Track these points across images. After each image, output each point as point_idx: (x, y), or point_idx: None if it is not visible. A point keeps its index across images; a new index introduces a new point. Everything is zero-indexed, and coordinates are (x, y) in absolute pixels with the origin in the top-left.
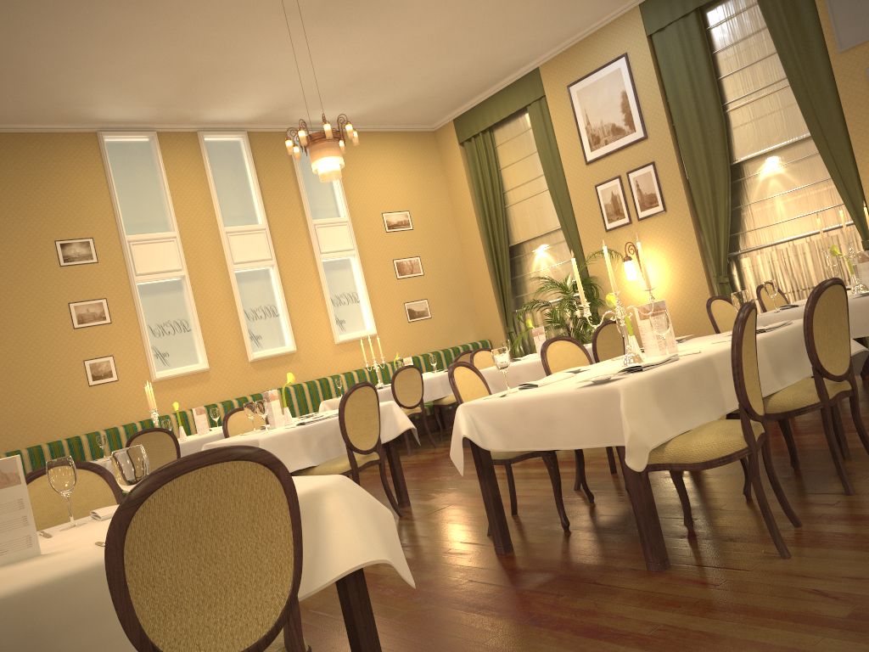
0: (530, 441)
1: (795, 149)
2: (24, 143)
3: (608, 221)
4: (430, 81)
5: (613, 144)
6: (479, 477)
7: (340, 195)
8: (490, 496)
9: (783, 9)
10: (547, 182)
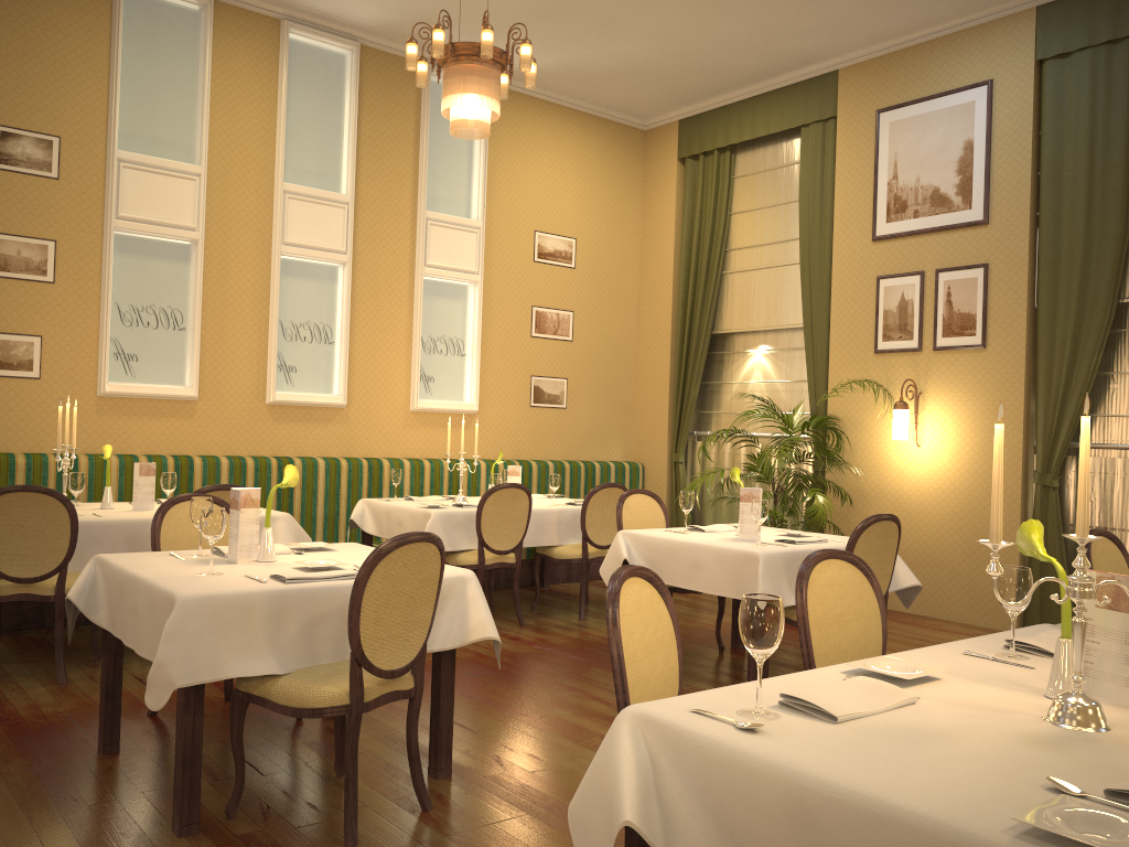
0: None
1: None
2: None
3: (882, 337)
4: (666, 45)
5: (926, 220)
6: None
7: (479, 185)
8: None
9: None
10: (801, 251)
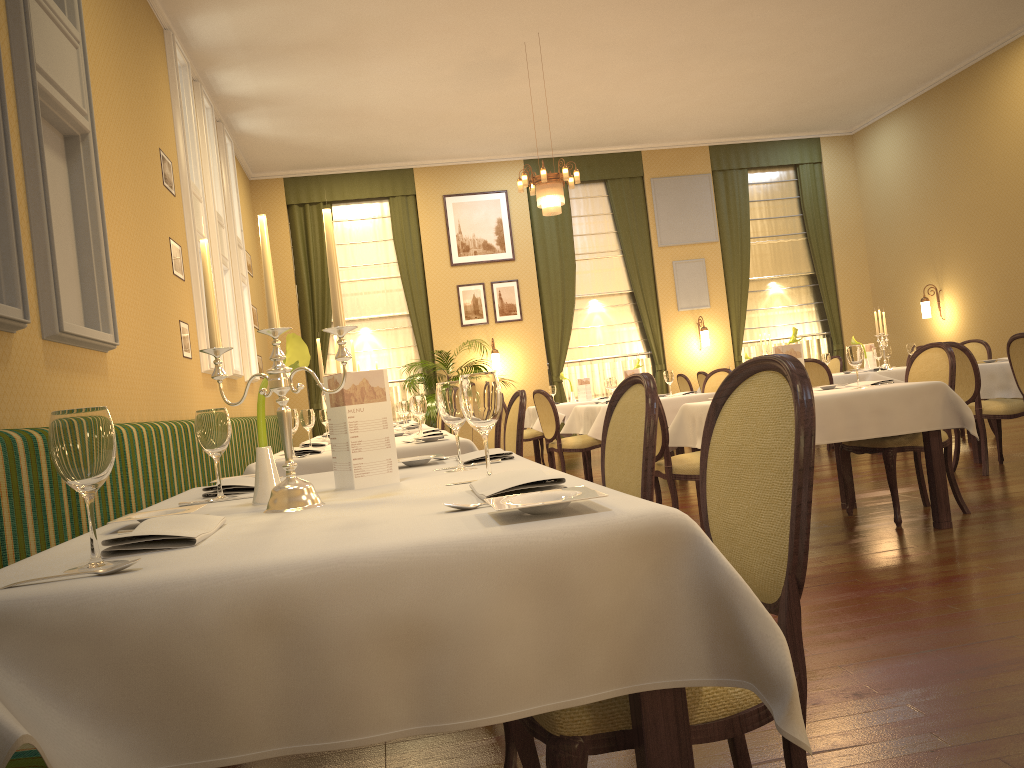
0: None
1: (614, 298)
2: (140, 1)
3: (465, 317)
4: (356, 141)
5: (482, 256)
6: None
7: (236, 215)
8: None
9: (628, 207)
10: (402, 270)
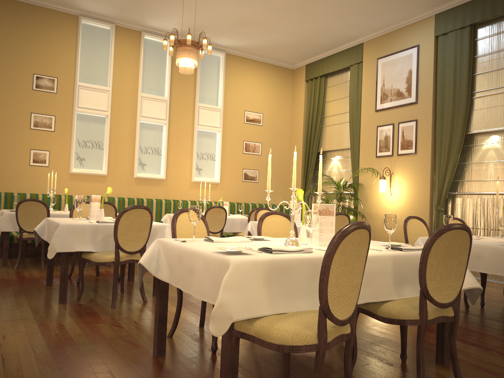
0: (180, 282)
1: None
2: (31, 10)
3: (379, 150)
4: (292, 35)
5: (395, 102)
6: (156, 295)
7: (221, 93)
8: (158, 312)
9: None
10: (349, 117)
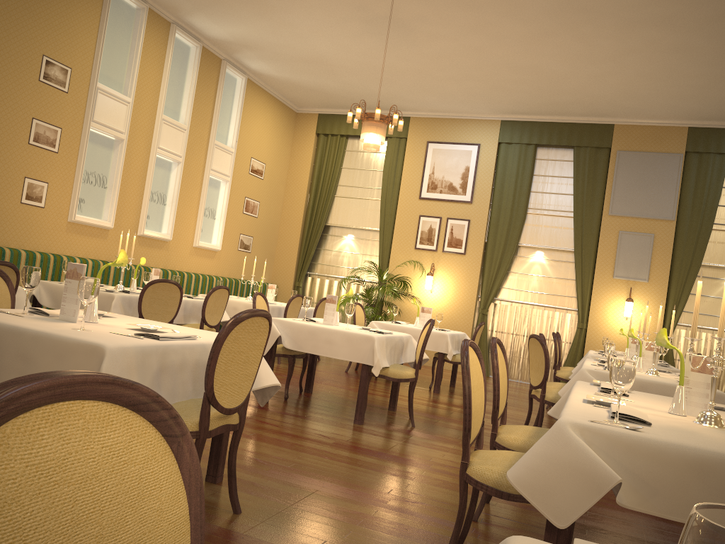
0: None
1: (557, 254)
2: None
3: (419, 242)
4: (346, 87)
5: (445, 195)
6: None
7: (235, 129)
8: None
9: (588, 174)
10: (382, 195)
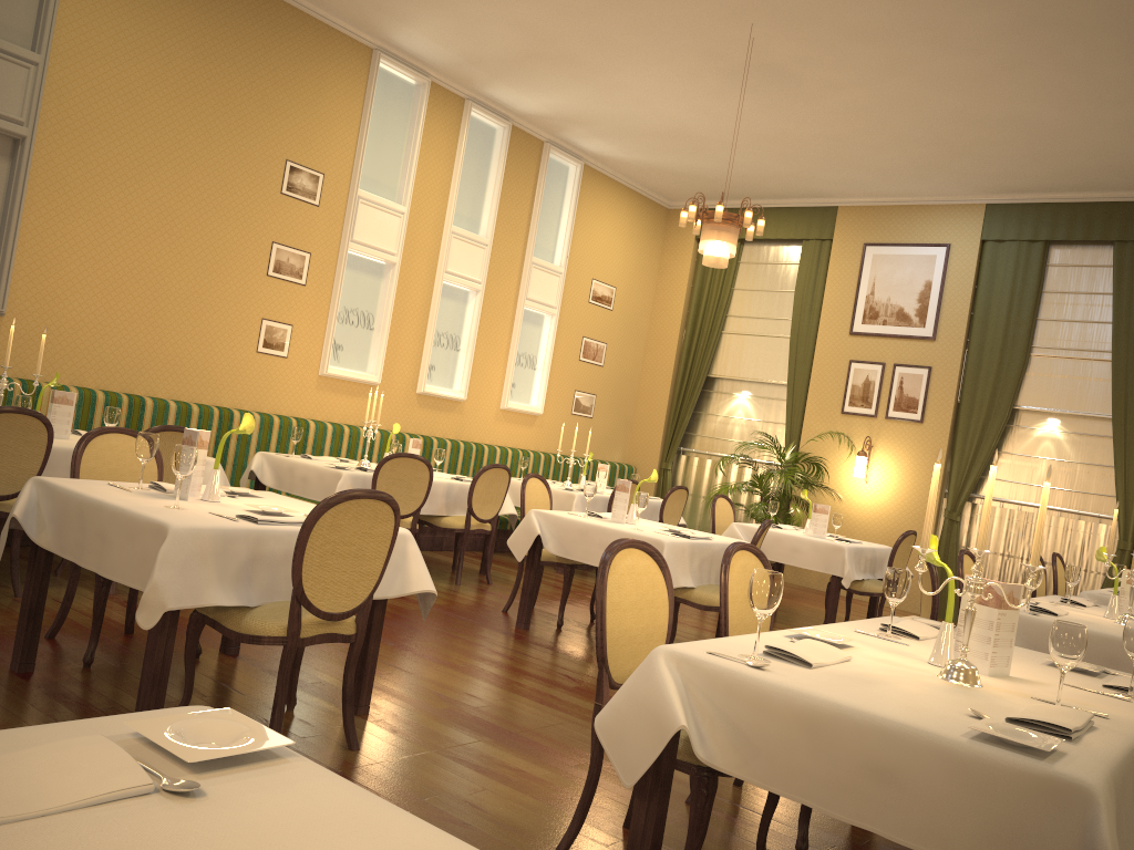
0: None
1: (1084, 423)
2: (299, 25)
3: (848, 403)
4: (729, 168)
5: (891, 328)
6: None
7: (565, 240)
8: None
9: None
10: (792, 330)
